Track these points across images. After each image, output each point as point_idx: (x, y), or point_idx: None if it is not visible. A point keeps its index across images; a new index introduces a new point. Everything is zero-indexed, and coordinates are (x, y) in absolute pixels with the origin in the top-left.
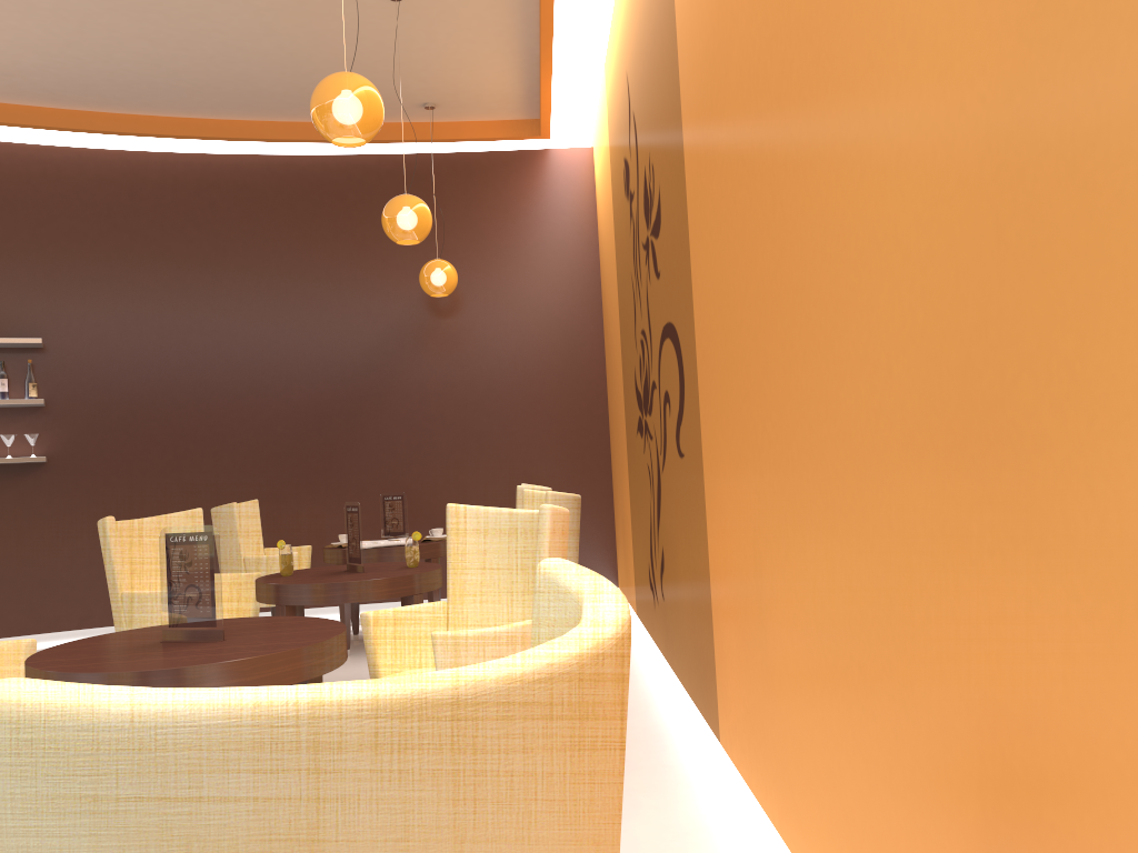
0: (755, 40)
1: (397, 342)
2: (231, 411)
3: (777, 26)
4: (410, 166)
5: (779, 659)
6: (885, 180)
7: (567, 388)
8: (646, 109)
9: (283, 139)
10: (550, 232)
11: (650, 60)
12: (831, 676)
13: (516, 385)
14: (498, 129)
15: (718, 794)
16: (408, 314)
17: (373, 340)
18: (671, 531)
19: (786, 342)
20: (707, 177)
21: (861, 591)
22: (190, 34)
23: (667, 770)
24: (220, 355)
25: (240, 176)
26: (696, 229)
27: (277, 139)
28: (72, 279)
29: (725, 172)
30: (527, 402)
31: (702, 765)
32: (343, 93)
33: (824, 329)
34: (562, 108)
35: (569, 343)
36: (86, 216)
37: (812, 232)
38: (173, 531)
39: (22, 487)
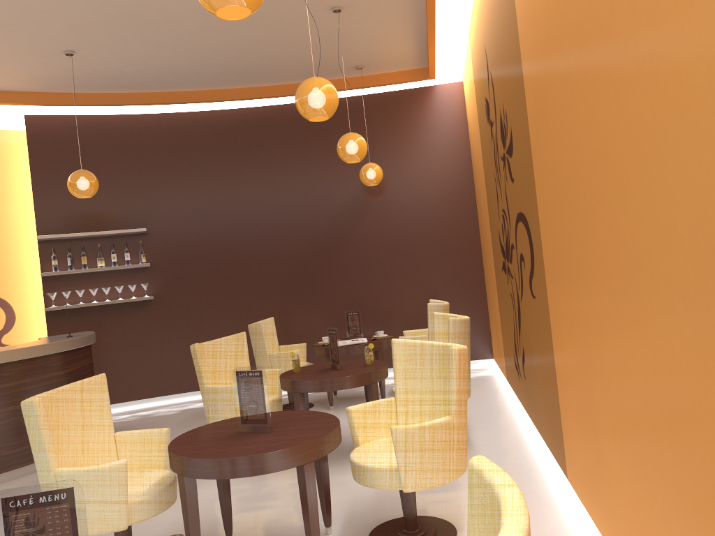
0: (573, 66)
1: (348, 214)
2: (253, 262)
3: (588, 64)
4: (349, 104)
5: (606, 446)
6: (666, 190)
7: (454, 235)
8: (499, 74)
9: (273, 96)
10: (438, 138)
11: (501, 45)
12: (641, 470)
13: (422, 236)
14: (402, 76)
15: (568, 514)
16: (353, 196)
17: (333, 214)
18: (528, 339)
19: (602, 259)
20: (544, 135)
21: (659, 428)
22: (217, 45)
23: (534, 495)
24: (245, 229)
25: (249, 120)
26: (537, 163)
27: (269, 96)
28: (159, 191)
29: (556, 137)
30: (429, 246)
31: (557, 492)
32: (314, 92)
33: (628, 262)
34: (442, 60)
35: (454, 207)
36: (164, 153)
37: (618, 200)
38: (240, 370)
39: (142, 313)
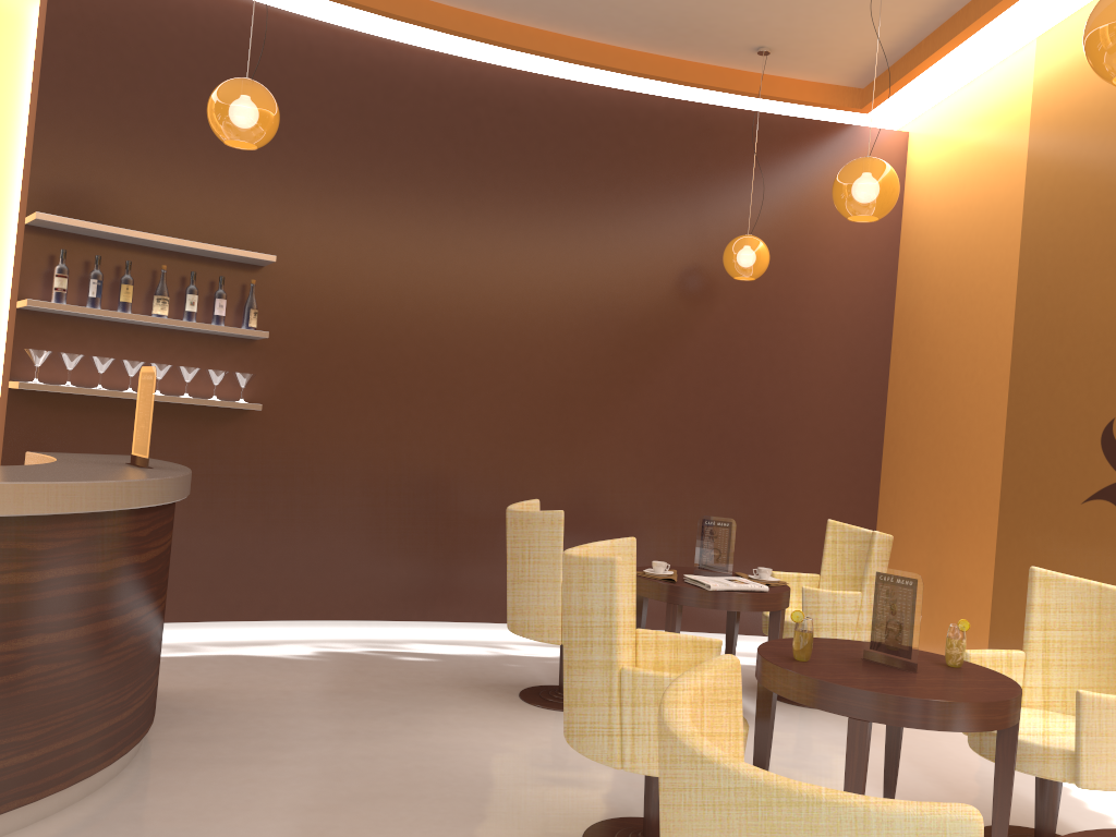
0: None
1: (660, 323)
2: (464, 377)
3: None
4: (703, 117)
5: None
6: None
7: (841, 406)
8: None
9: (576, 59)
10: (848, 223)
11: None
12: None
13: (785, 394)
14: (815, 92)
15: None
16: (677, 292)
17: (634, 316)
18: None
19: None
20: None
21: None
22: None
23: None
24: (461, 308)
25: (511, 95)
26: None
27: (569, 58)
28: (308, 187)
29: None
30: (795, 416)
31: None
32: None
33: None
34: (922, 81)
35: (851, 355)
36: (333, 111)
37: None
38: None
39: (219, 436)
